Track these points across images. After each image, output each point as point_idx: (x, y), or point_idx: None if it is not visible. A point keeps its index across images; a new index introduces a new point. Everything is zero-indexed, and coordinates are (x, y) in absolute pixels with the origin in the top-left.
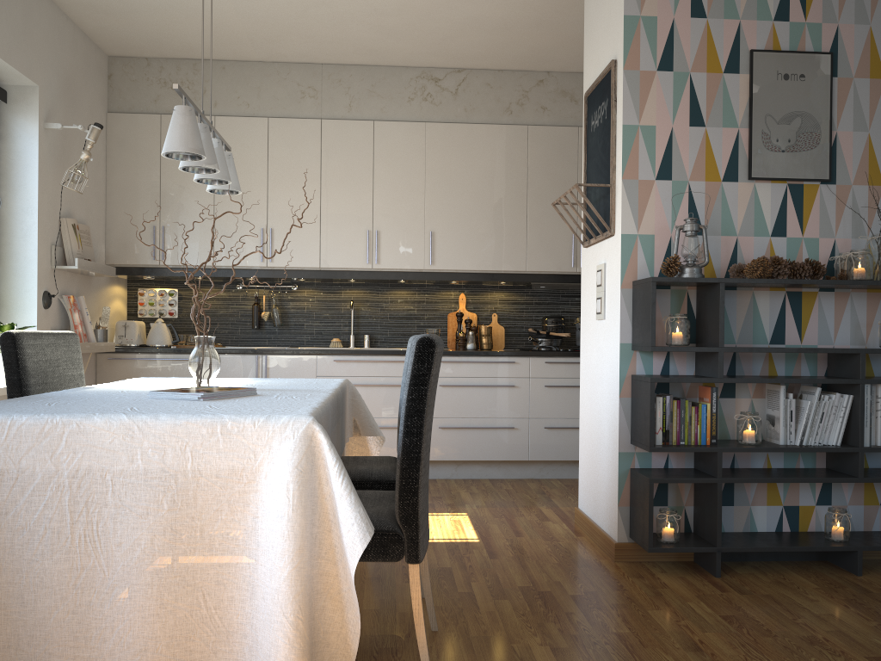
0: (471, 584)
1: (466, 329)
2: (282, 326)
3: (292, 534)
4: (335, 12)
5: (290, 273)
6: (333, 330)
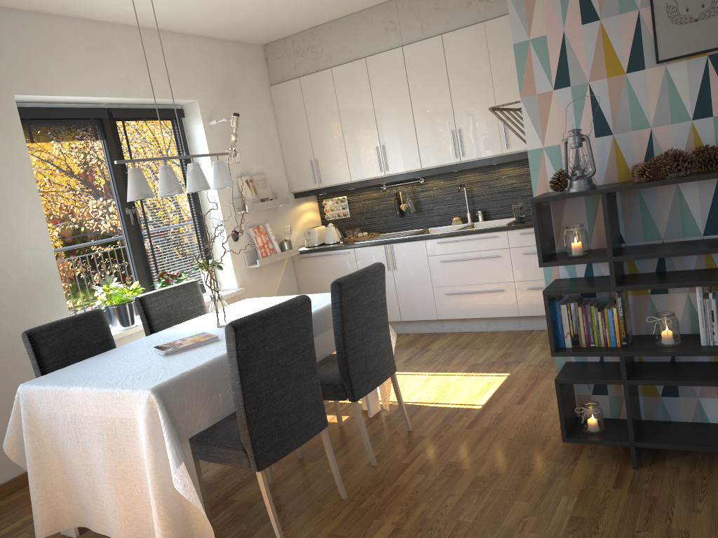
0: (418, 456)
1: None
2: (418, 212)
3: (149, 460)
4: None
5: (403, 176)
6: (455, 210)
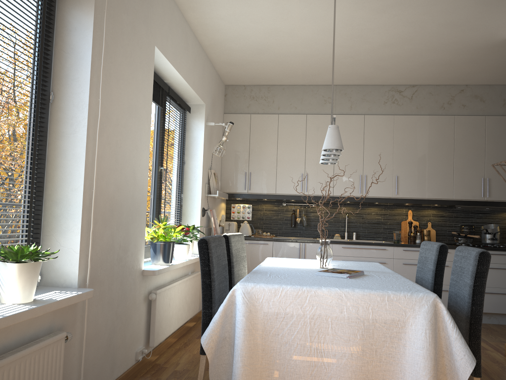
0: None
1: (414, 231)
2: (307, 226)
3: (429, 358)
4: (354, 60)
5: (316, 198)
6: (335, 229)
